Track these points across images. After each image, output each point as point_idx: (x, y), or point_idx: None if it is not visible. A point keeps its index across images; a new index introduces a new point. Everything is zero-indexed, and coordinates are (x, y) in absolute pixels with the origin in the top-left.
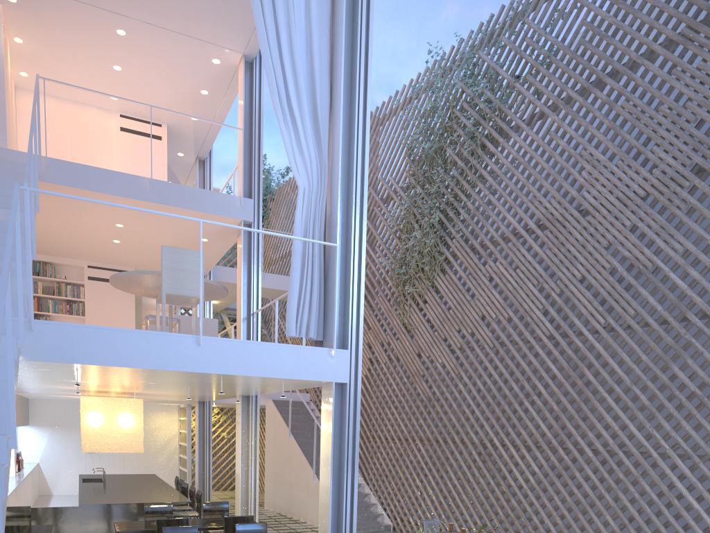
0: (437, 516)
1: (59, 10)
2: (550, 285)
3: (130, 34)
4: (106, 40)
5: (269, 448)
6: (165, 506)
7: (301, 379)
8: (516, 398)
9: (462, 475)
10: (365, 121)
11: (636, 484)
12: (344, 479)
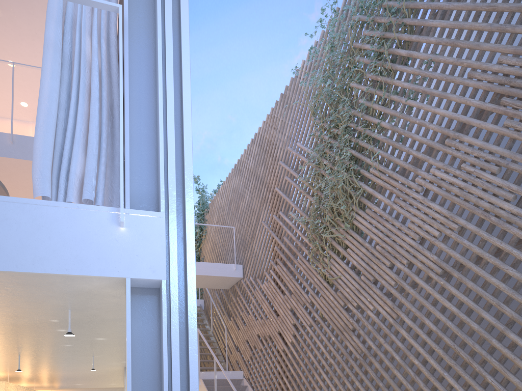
0: None
1: None
2: None
3: (3, 11)
4: None
5: None
6: None
7: (43, 272)
8: (489, 333)
9: None
10: None
11: None
12: None
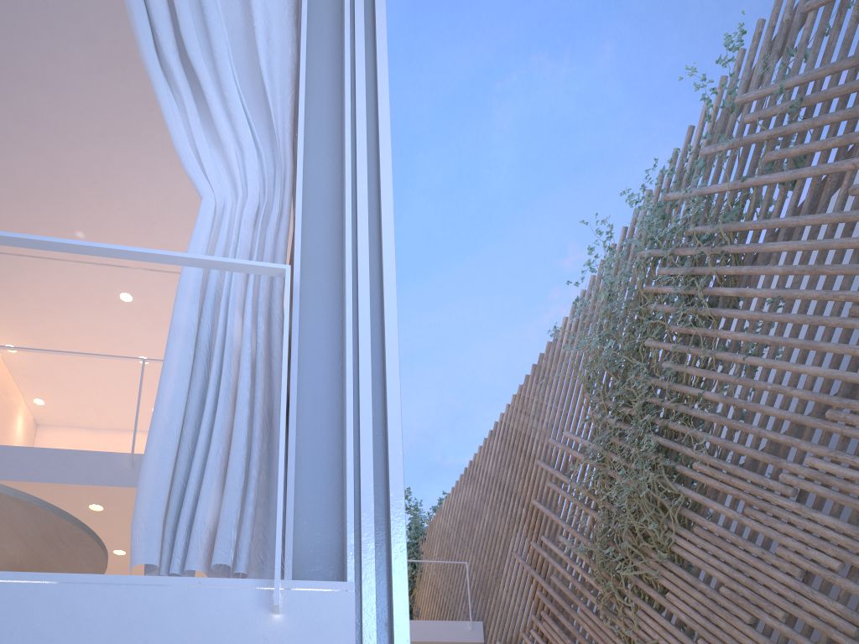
0: None
1: (38, 281)
2: None
3: (138, 296)
4: (113, 316)
5: None
6: None
7: None
8: None
9: None
10: (375, 42)
11: None
12: None
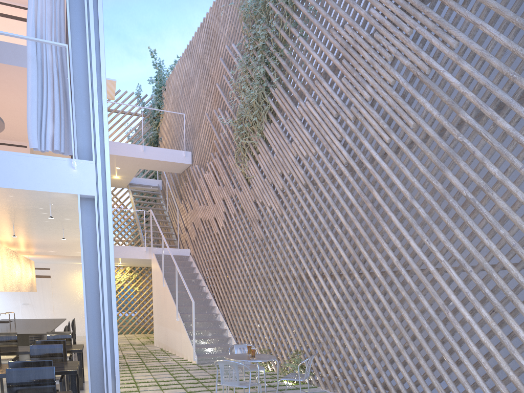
0: (270, 345)
1: None
2: (346, 113)
3: None
4: None
5: (154, 295)
6: (10, 336)
7: (39, 190)
8: (324, 230)
9: (286, 306)
10: None
11: (418, 301)
12: (100, 295)
